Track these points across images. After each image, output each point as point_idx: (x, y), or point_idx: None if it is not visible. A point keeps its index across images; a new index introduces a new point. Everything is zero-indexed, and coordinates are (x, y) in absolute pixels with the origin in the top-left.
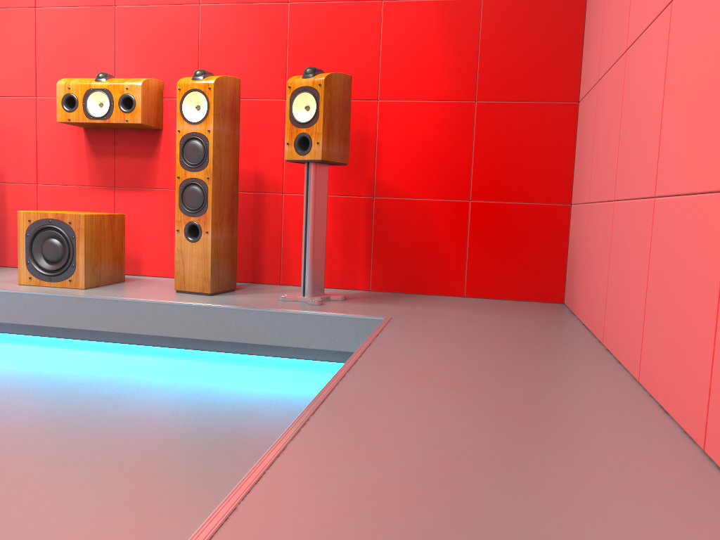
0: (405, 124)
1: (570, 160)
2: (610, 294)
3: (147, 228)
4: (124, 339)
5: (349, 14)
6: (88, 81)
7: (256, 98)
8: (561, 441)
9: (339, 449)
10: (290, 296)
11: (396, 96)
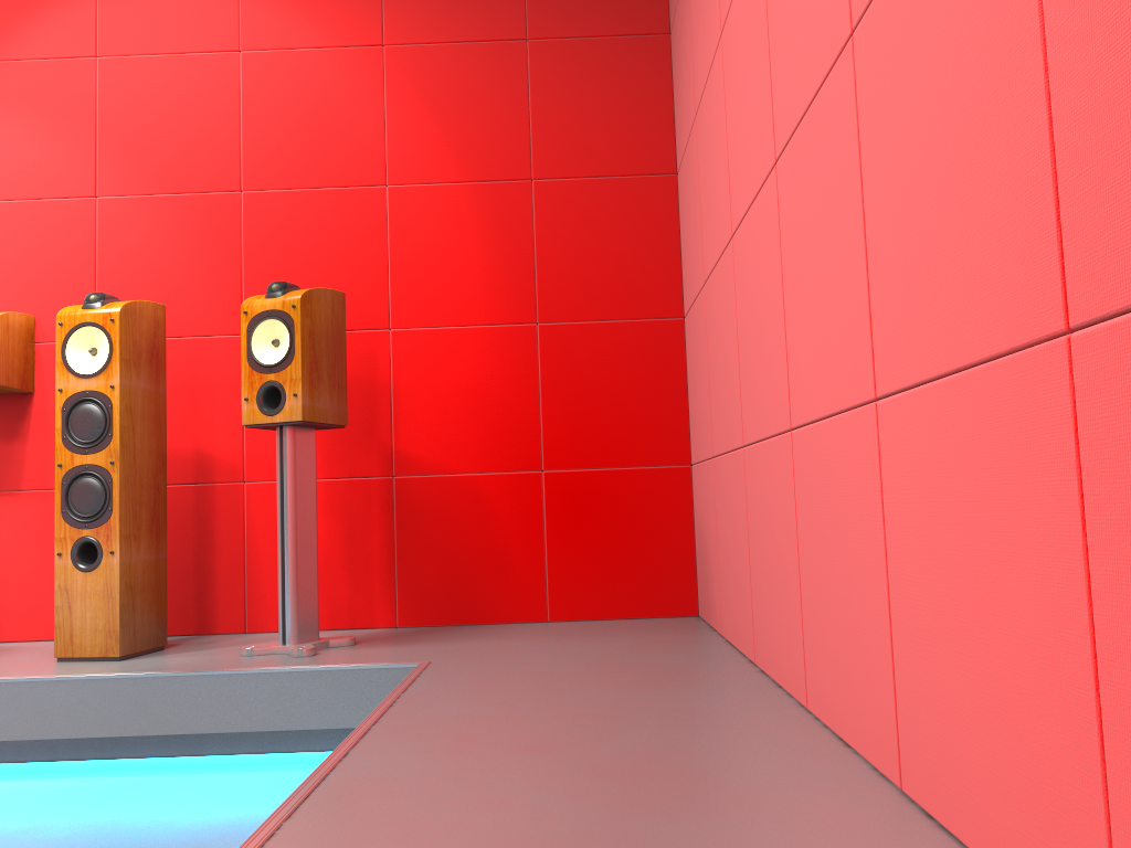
0: (434, 363)
1: (682, 401)
2: (756, 585)
3: (6, 558)
4: None
5: (338, 206)
6: None
7: (195, 334)
8: (693, 805)
9: None
10: (261, 646)
11: (418, 322)
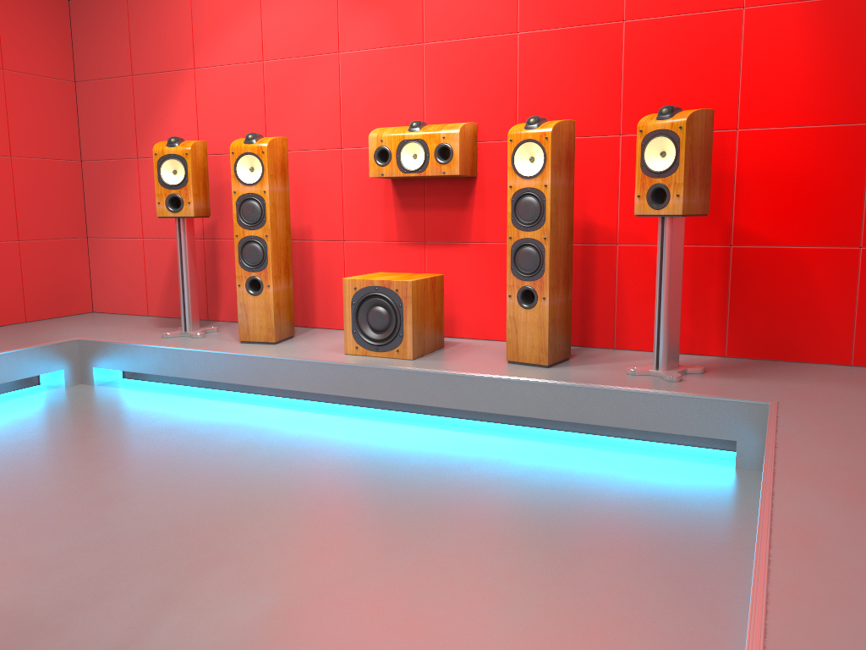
0: (773, 157)
1: None
2: None
3: (460, 285)
4: (454, 413)
5: (700, 28)
6: (401, 132)
7: (585, 135)
8: None
9: (828, 598)
10: (641, 369)
11: (762, 123)
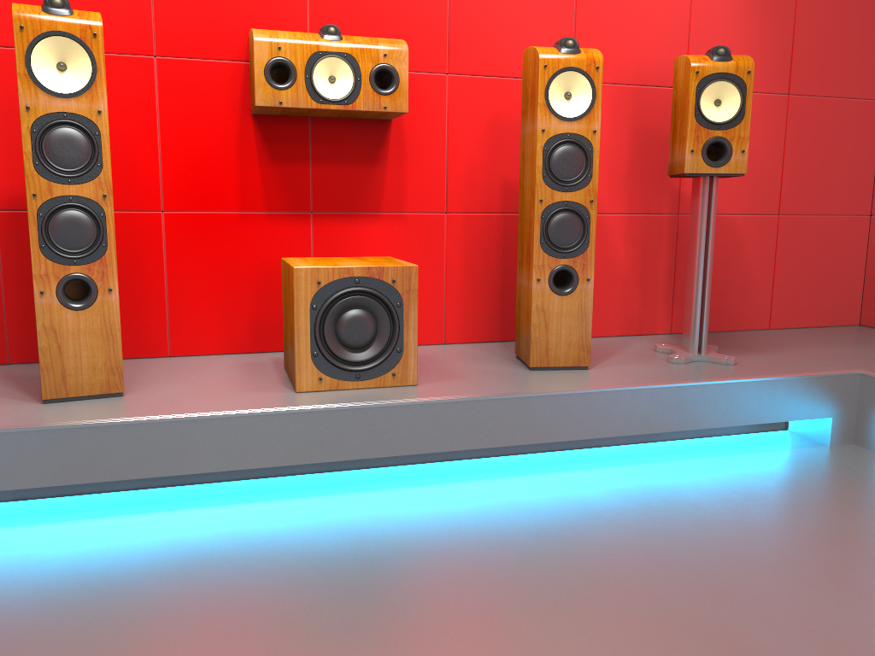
0: None
1: (872, 166)
2: None
3: None
4: (475, 452)
5: None
6: (311, 39)
7: None
8: None
9: None
10: (687, 356)
11: None
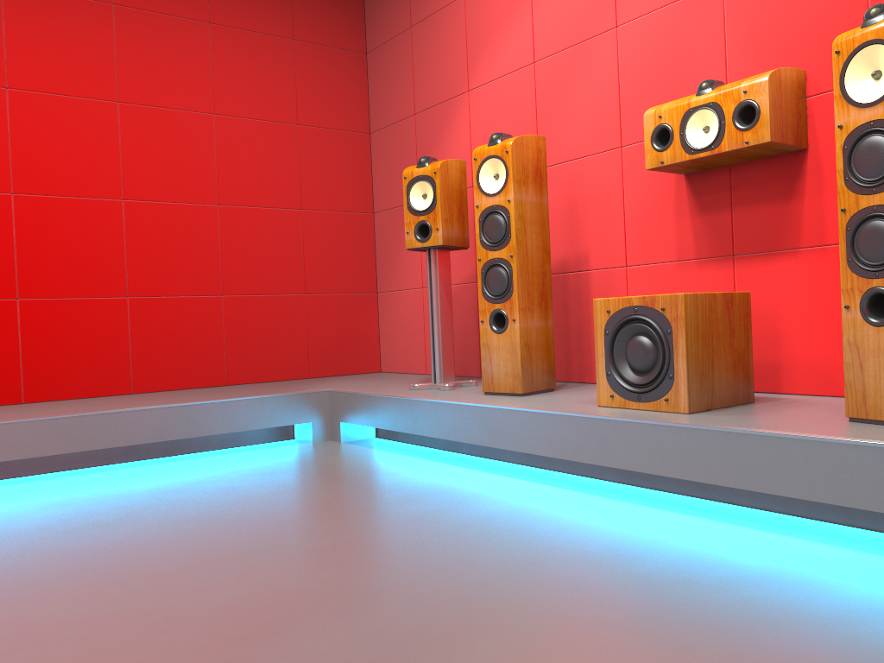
0: None
1: None
2: None
3: (788, 314)
4: (756, 502)
5: None
6: (685, 99)
7: None
8: None
9: None
10: None
11: None
